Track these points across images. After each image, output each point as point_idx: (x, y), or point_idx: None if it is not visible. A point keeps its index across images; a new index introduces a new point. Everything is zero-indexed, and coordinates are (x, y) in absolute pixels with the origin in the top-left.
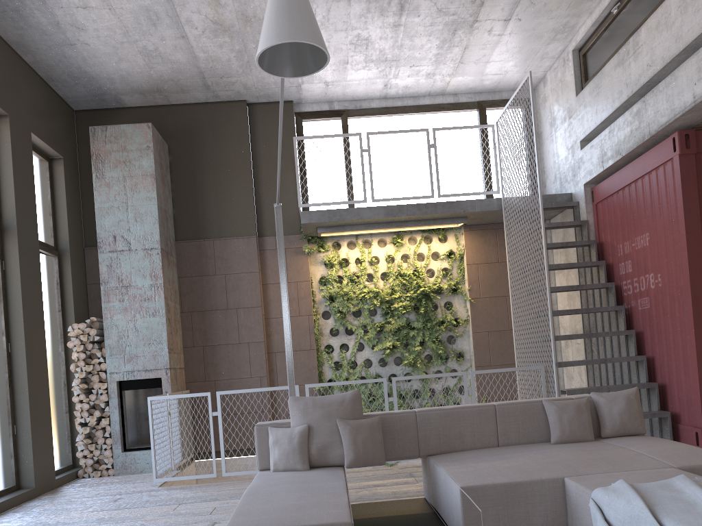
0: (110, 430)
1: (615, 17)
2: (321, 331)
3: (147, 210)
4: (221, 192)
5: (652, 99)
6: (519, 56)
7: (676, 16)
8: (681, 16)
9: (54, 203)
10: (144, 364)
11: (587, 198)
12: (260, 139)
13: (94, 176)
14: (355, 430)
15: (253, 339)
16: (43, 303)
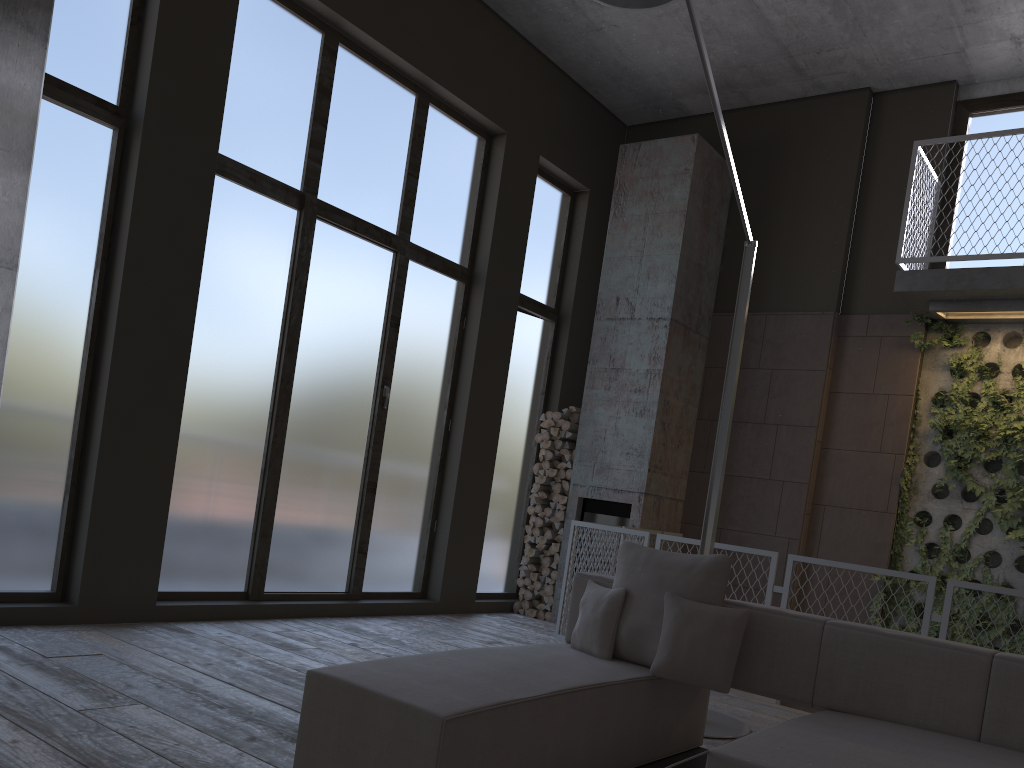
0: (558, 560)
1: None
2: (915, 485)
3: (665, 263)
4: (796, 240)
5: None
6: None
7: None
8: None
9: (567, 251)
10: (614, 481)
11: None
12: (881, 152)
13: (611, 214)
14: (685, 618)
15: (791, 477)
16: (519, 379)
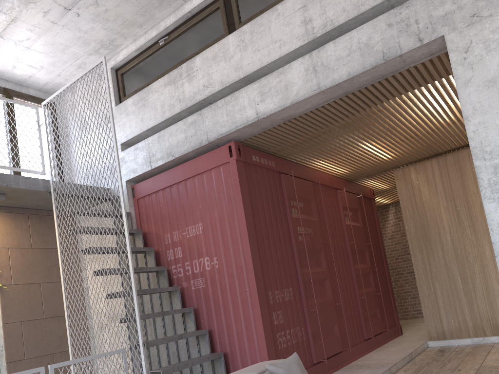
0: None
1: (160, 48)
2: None
3: None
4: None
5: (211, 113)
6: (61, 55)
7: (235, 52)
8: (241, 53)
9: None
10: None
11: (129, 194)
12: None
13: None
14: None
15: None
16: None
